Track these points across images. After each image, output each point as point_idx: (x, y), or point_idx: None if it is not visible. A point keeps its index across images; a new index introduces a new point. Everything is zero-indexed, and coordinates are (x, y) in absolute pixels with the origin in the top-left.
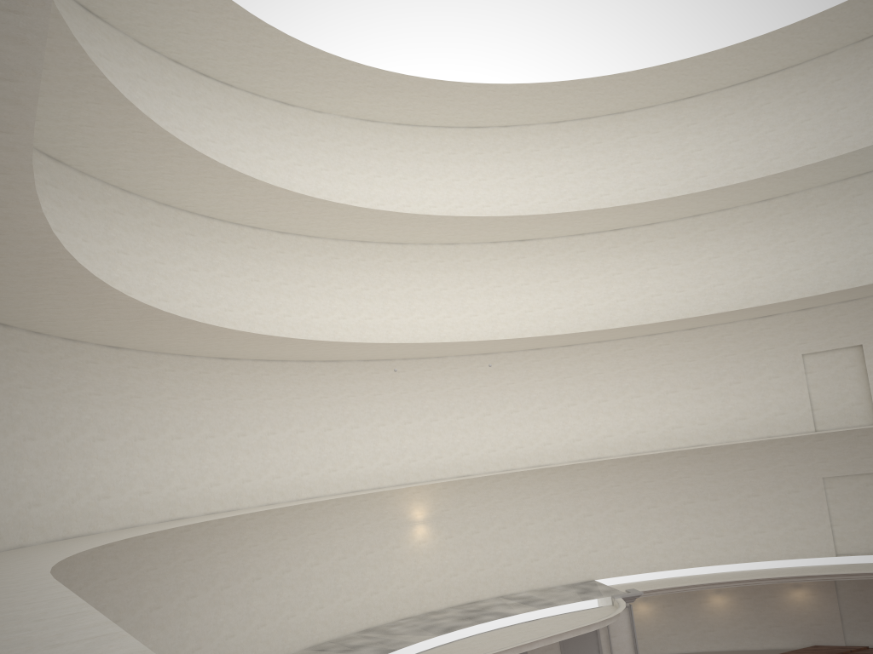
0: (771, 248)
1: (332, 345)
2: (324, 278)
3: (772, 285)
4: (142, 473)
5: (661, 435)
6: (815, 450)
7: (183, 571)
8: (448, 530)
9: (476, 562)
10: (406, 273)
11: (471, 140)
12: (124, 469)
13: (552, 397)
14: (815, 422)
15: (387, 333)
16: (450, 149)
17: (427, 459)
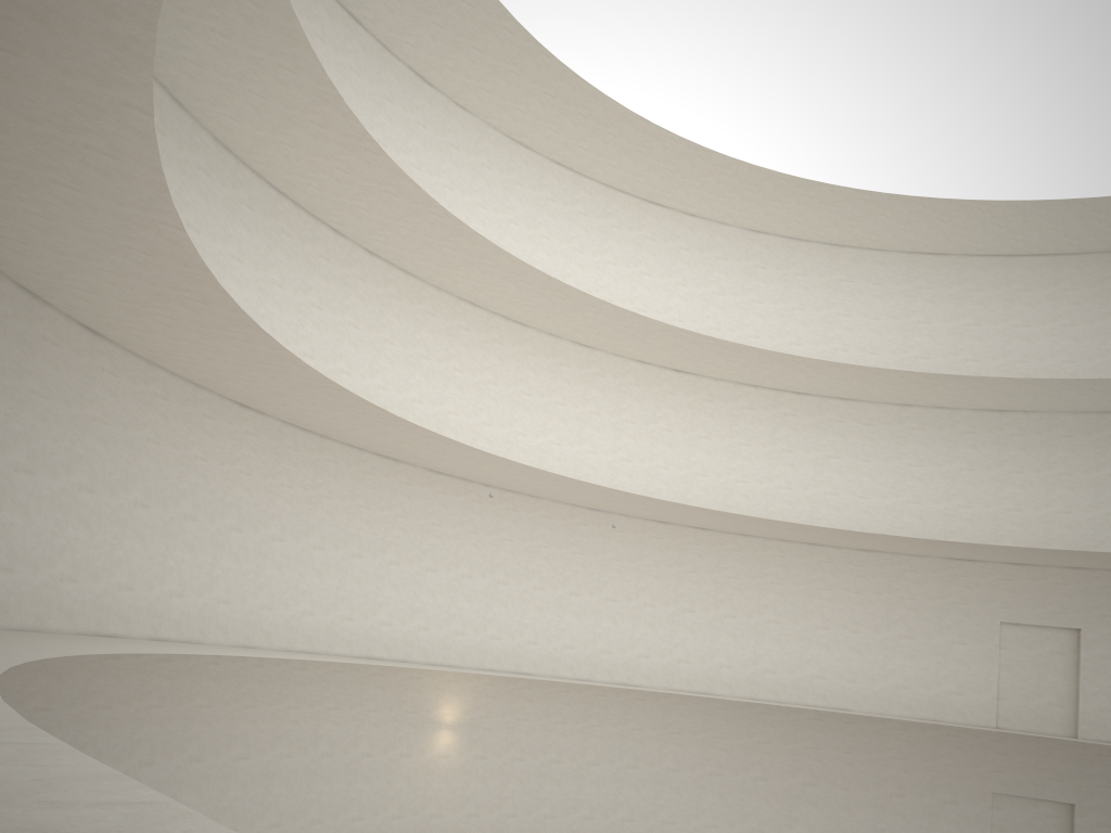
0: (992, 473)
1: (412, 432)
2: (409, 336)
3: (982, 522)
4: (75, 546)
5: (796, 683)
6: (991, 754)
7: (91, 724)
8: (482, 746)
9: (508, 803)
10: (517, 367)
11: (645, 217)
12: (48, 532)
13: (665, 593)
14: (997, 716)
15: (472, 441)
16: (615, 220)
17: (480, 636)
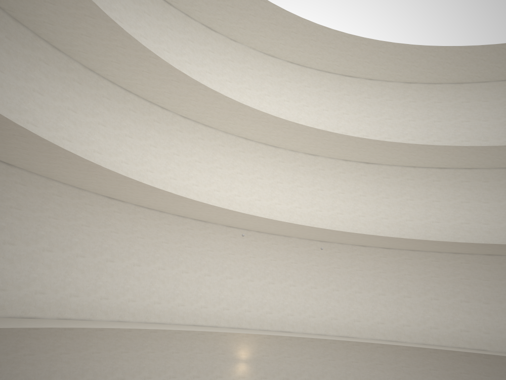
0: None
1: (195, 204)
2: (209, 158)
3: None
4: (3, 272)
5: (451, 334)
6: None
7: (21, 363)
8: (264, 372)
9: None
10: (273, 169)
11: (343, 84)
12: None
13: (367, 285)
14: None
15: (249, 209)
16: (326, 87)
17: (259, 312)
